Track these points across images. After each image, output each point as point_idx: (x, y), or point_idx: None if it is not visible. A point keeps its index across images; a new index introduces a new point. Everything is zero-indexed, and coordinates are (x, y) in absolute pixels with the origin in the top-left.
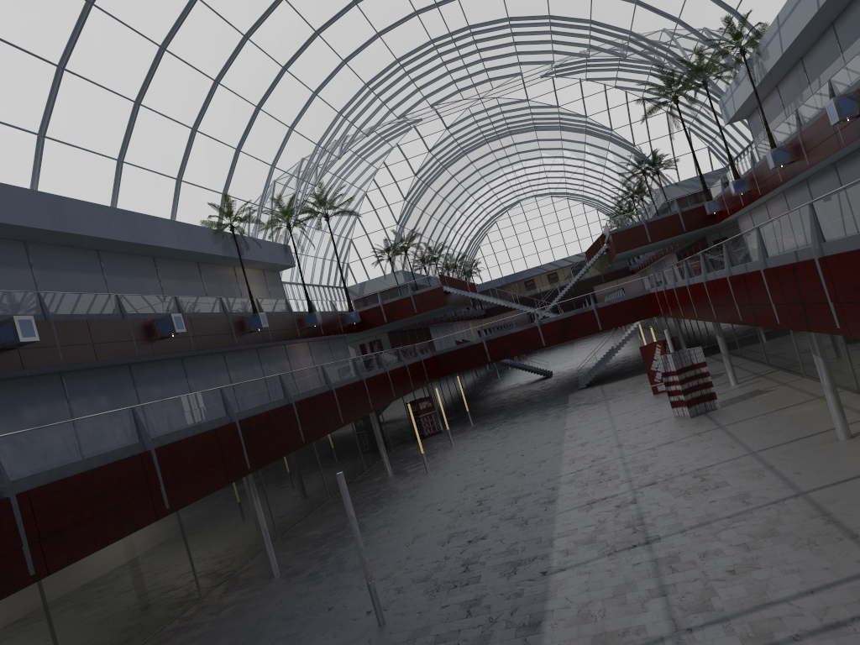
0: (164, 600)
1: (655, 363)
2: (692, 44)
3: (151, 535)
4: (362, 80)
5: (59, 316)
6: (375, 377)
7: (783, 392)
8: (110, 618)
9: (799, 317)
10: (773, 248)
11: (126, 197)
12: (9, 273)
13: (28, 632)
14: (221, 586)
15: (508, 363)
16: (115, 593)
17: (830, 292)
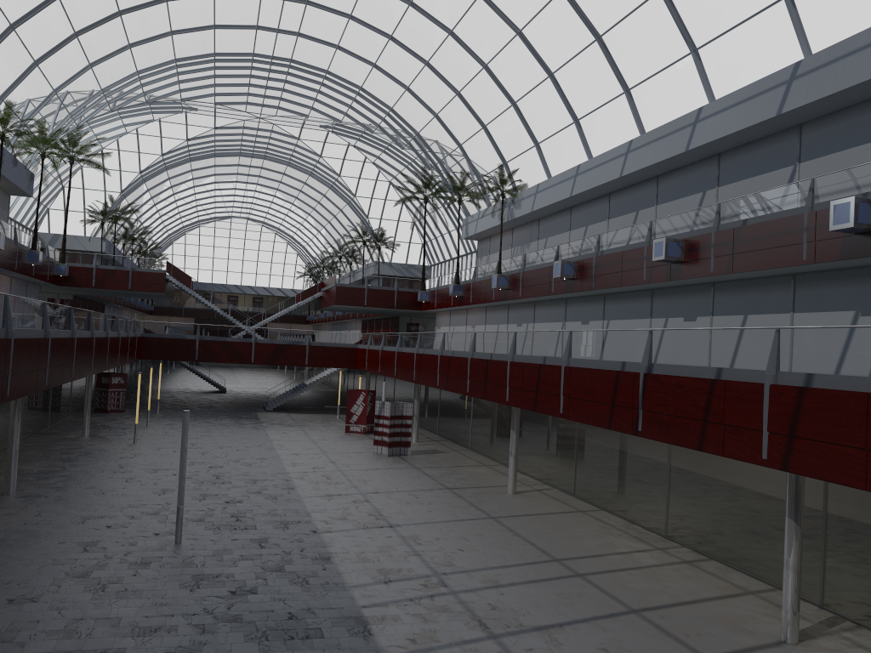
0: None
1: (356, 406)
2: (462, 167)
3: None
4: (175, 54)
5: None
6: (114, 339)
7: (457, 456)
8: None
9: (528, 400)
10: (524, 349)
11: None
12: None
13: None
14: None
15: (190, 367)
16: None
17: (564, 389)
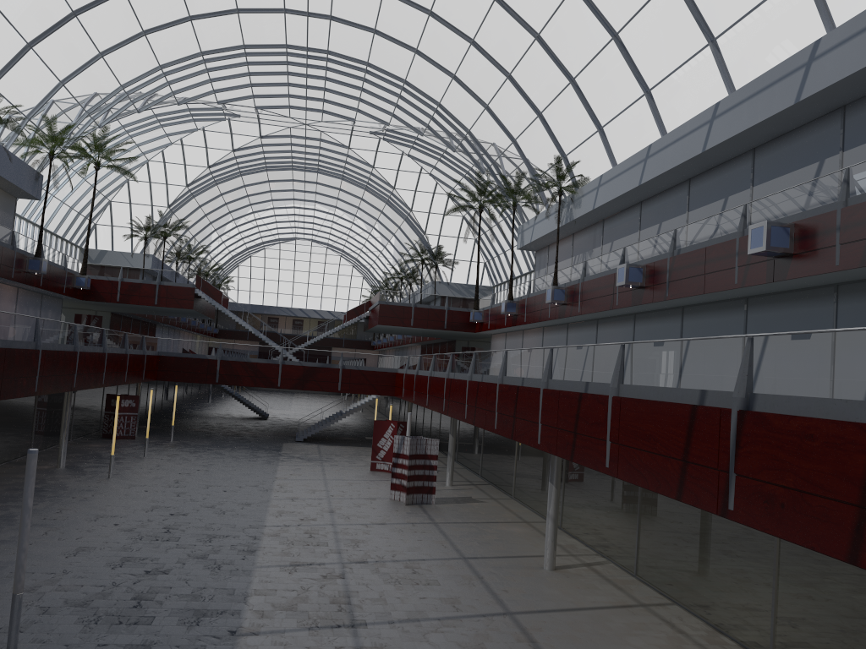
0: None
1: (383, 440)
2: (517, 166)
3: None
4: (200, 46)
5: None
6: (91, 354)
7: (494, 507)
8: None
9: (565, 444)
10: (561, 372)
11: None
12: None
13: None
14: None
15: (229, 390)
16: None
17: (612, 431)
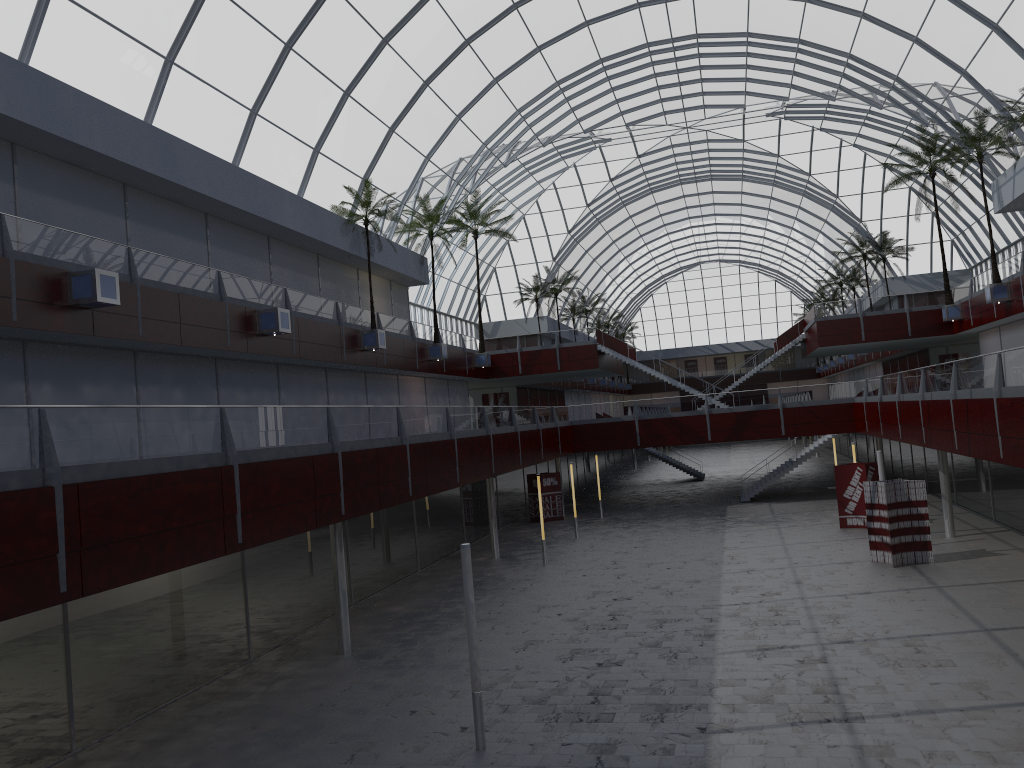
0: (206, 653)
1: (850, 489)
2: (974, 105)
3: (206, 570)
4: (554, 76)
5: (147, 281)
6: (504, 435)
7: (1020, 560)
8: (139, 663)
9: None
10: None
11: (251, 158)
12: (99, 218)
13: (39, 660)
14: (276, 651)
15: (654, 452)
16: (151, 633)
17: None
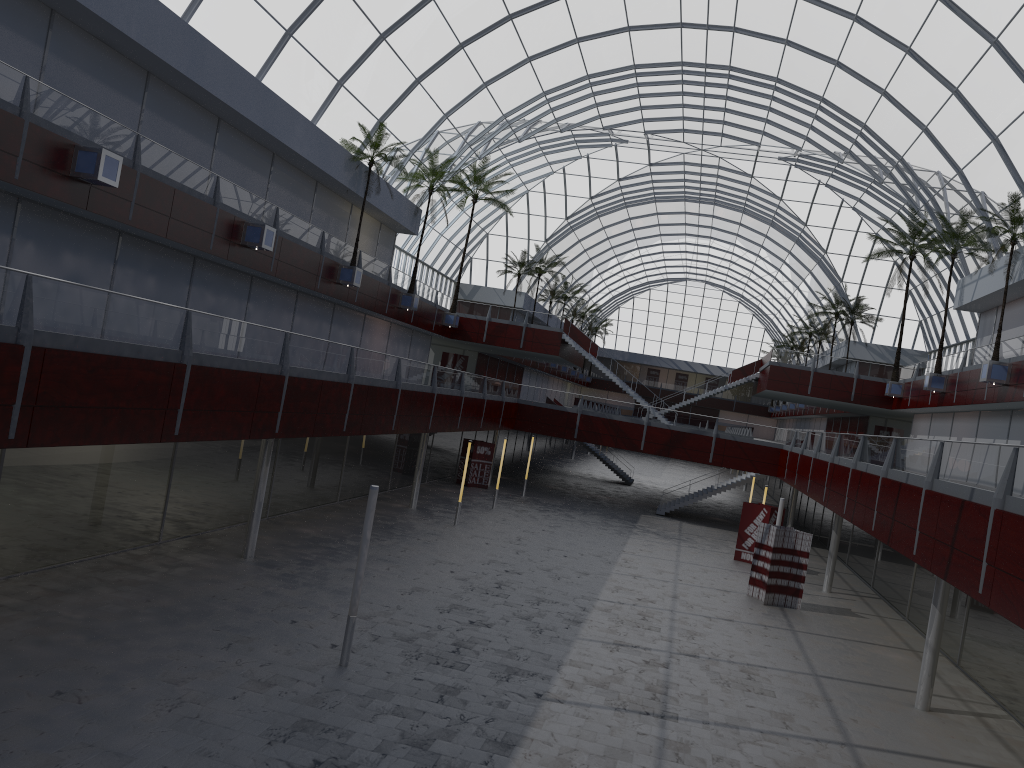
0: (120, 526)
1: (752, 527)
2: (962, 204)
3: (139, 452)
4: (586, 69)
5: (148, 170)
6: (448, 397)
7: (876, 626)
8: (57, 519)
9: (940, 559)
10: (949, 472)
11: (276, 76)
12: (117, 99)
13: None
14: (184, 540)
15: (591, 448)
16: (74, 495)
17: (990, 551)
